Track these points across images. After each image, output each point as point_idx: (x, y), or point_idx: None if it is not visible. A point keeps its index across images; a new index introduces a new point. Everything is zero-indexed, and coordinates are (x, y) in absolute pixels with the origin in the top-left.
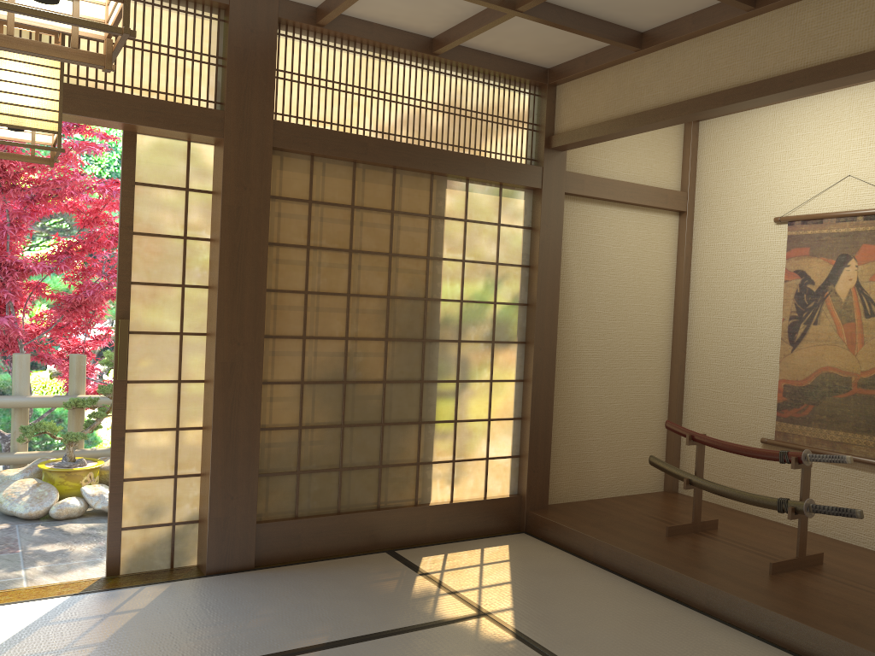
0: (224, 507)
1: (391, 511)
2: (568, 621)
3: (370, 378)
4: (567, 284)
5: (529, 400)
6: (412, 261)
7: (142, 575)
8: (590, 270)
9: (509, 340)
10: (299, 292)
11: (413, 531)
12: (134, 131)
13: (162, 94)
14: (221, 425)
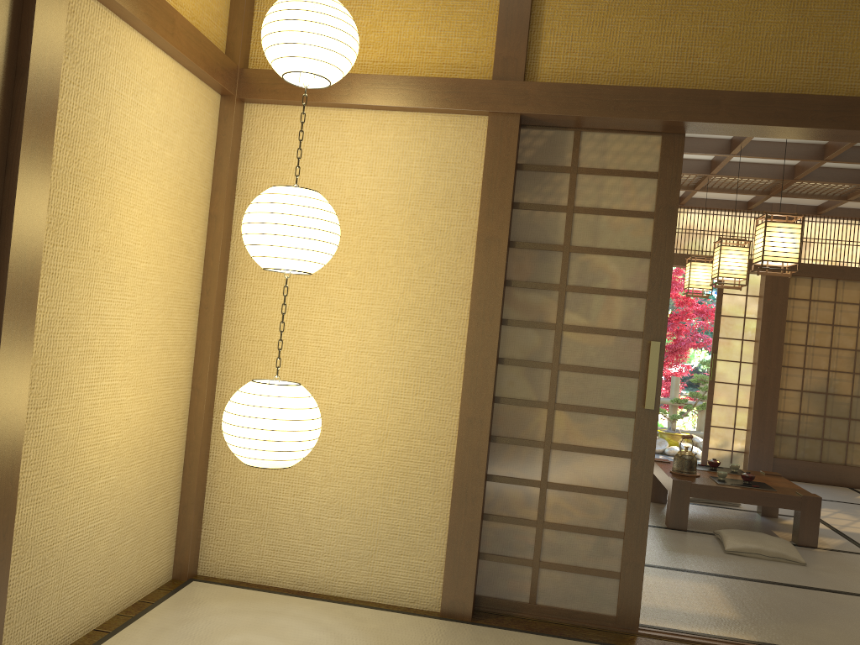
0: (757, 445)
1: (853, 467)
2: None
3: (842, 393)
4: None
5: None
6: None
7: None
8: None
9: None
10: (801, 345)
11: None
12: None
13: None
14: (757, 406)
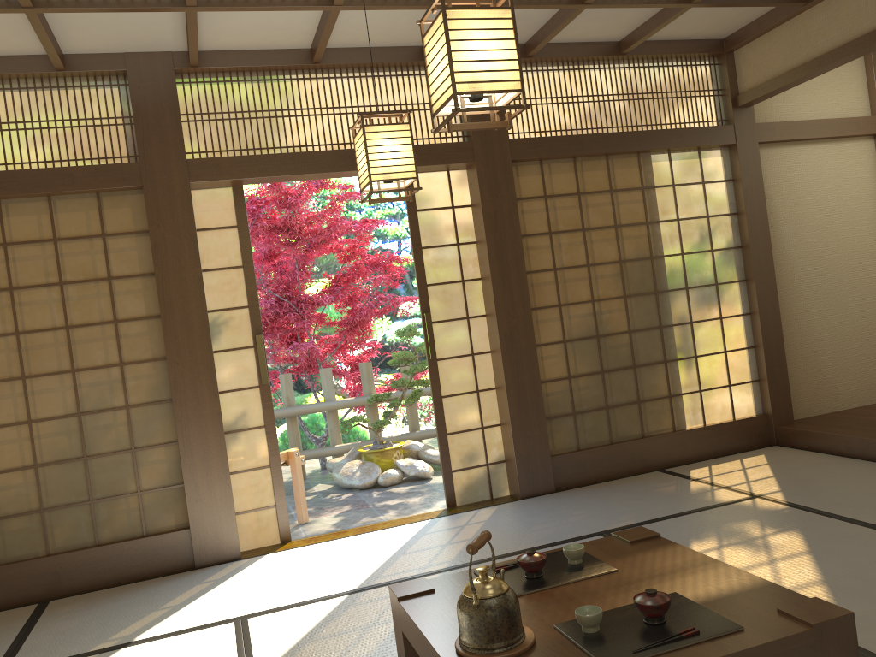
0: (524, 445)
1: (655, 437)
2: (833, 493)
3: (617, 330)
4: (775, 222)
5: (758, 329)
6: (634, 228)
7: (472, 504)
8: (795, 205)
9: (731, 280)
10: (549, 270)
11: (676, 453)
12: None
13: (426, 139)
14: (511, 382)
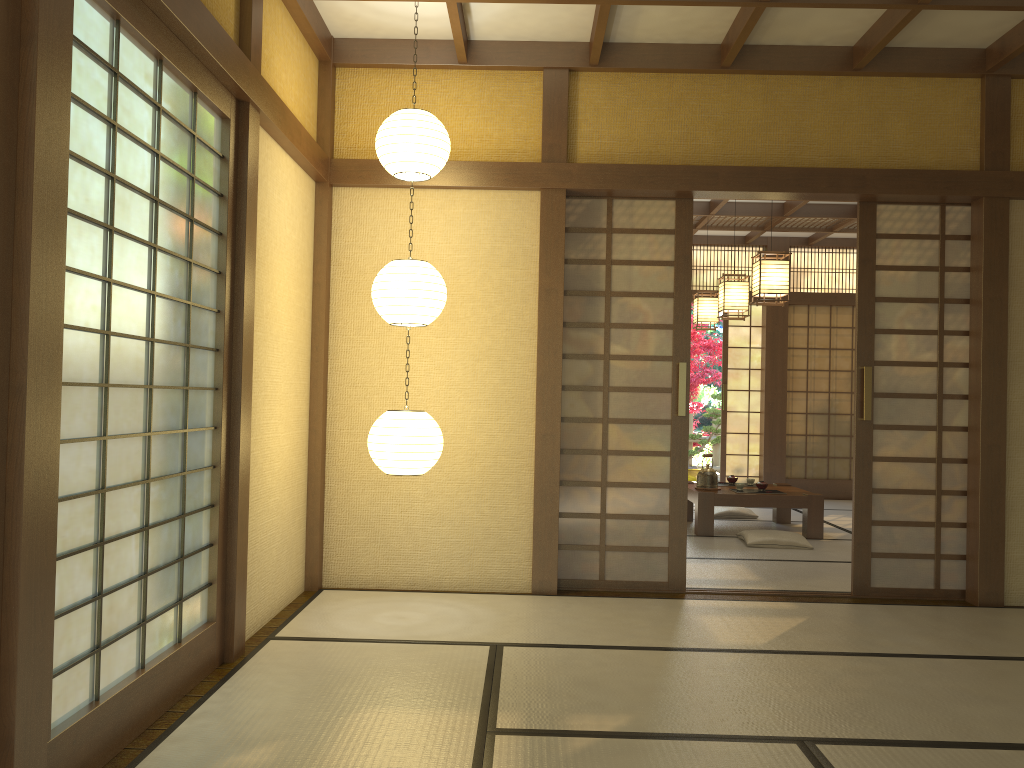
0: (770, 468)
1: None
2: None
3: (842, 412)
4: None
5: None
6: None
7: None
8: None
9: None
10: (803, 370)
11: None
12: None
13: None
14: (768, 430)
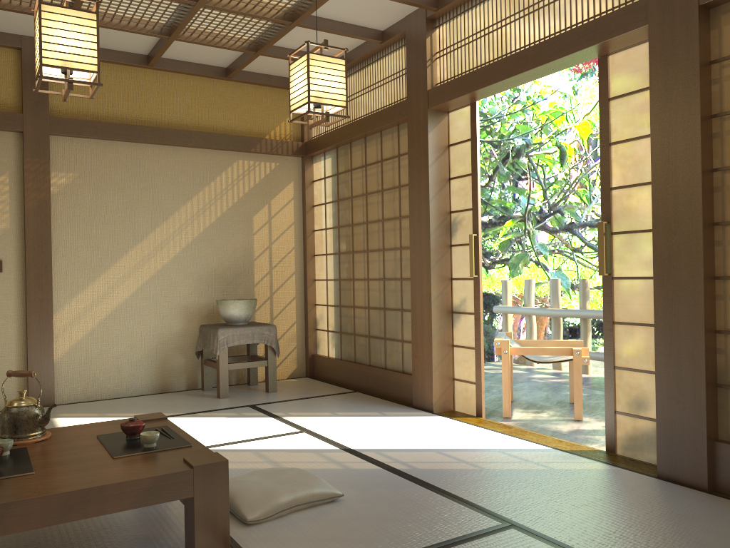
0: (670, 410)
1: None
2: None
3: None
4: None
5: None
6: None
7: (624, 459)
8: None
9: None
10: None
11: None
12: (603, 55)
13: (609, 11)
14: (662, 321)
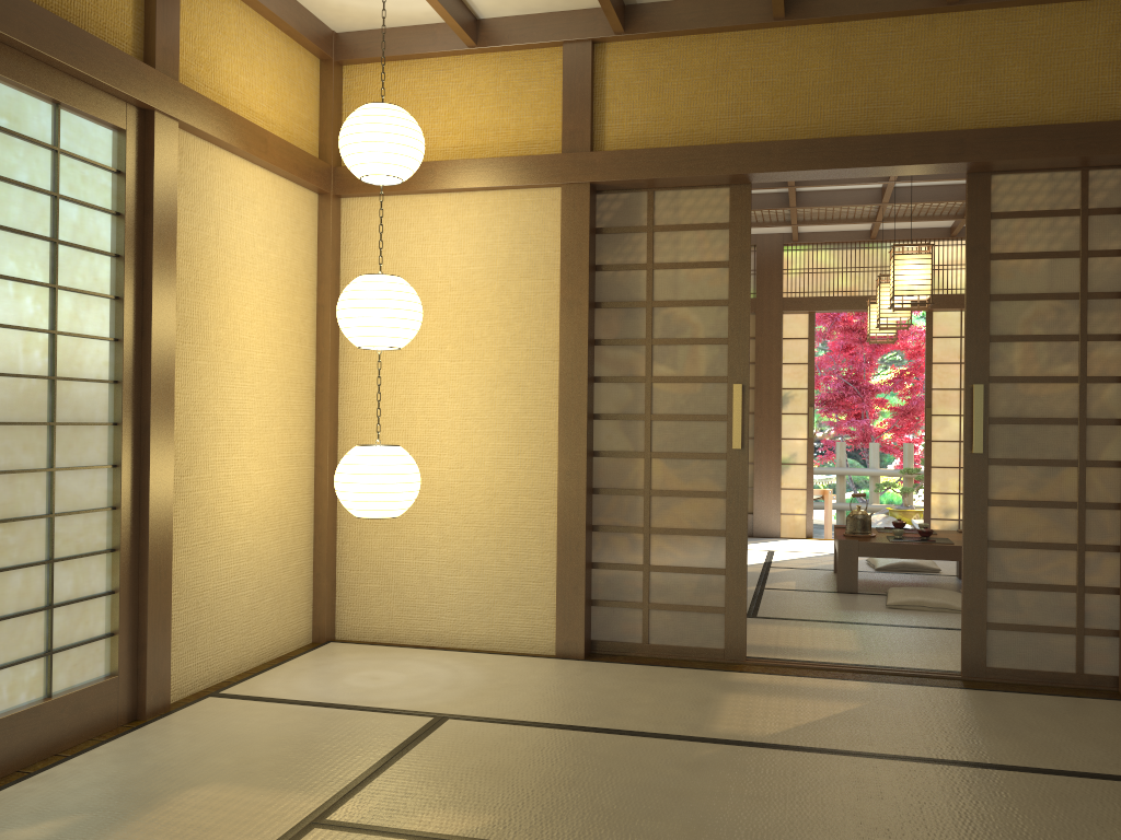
0: None
1: None
2: None
3: None
4: None
5: None
6: None
7: None
8: None
9: None
10: None
11: None
12: (931, 311)
13: (944, 290)
14: None
